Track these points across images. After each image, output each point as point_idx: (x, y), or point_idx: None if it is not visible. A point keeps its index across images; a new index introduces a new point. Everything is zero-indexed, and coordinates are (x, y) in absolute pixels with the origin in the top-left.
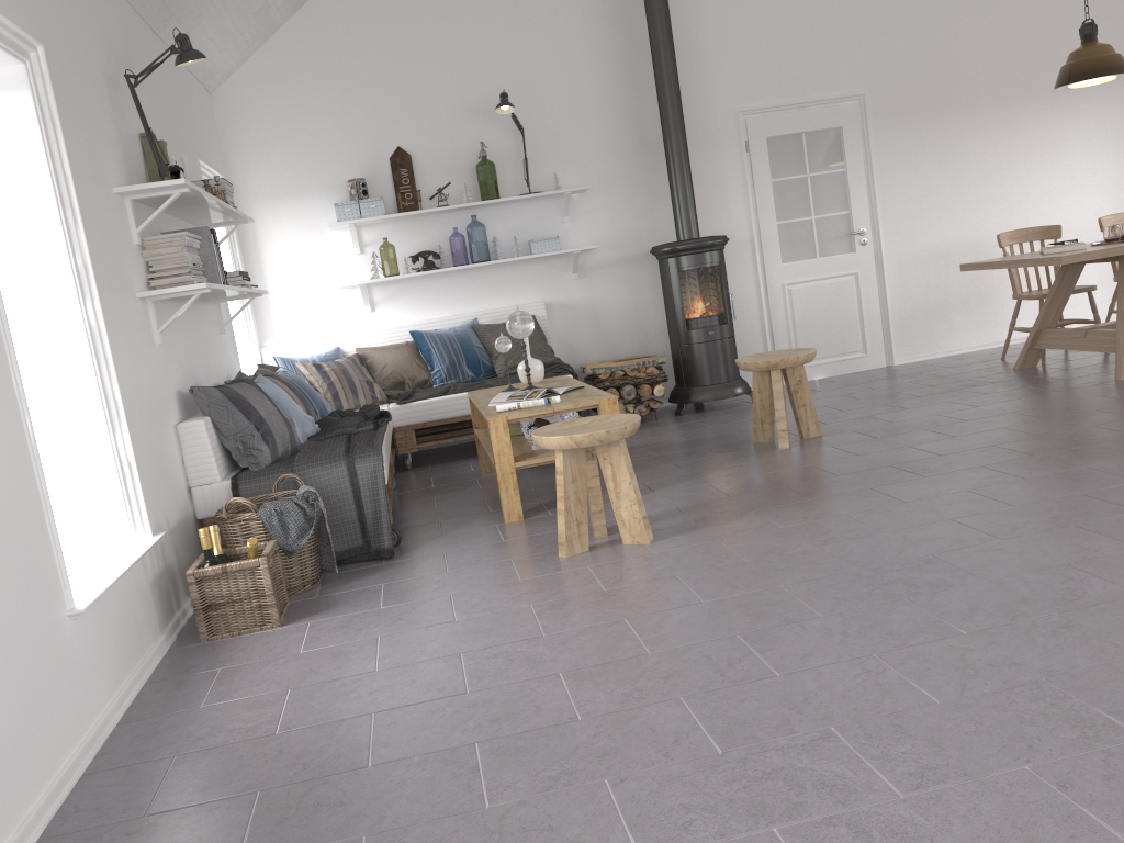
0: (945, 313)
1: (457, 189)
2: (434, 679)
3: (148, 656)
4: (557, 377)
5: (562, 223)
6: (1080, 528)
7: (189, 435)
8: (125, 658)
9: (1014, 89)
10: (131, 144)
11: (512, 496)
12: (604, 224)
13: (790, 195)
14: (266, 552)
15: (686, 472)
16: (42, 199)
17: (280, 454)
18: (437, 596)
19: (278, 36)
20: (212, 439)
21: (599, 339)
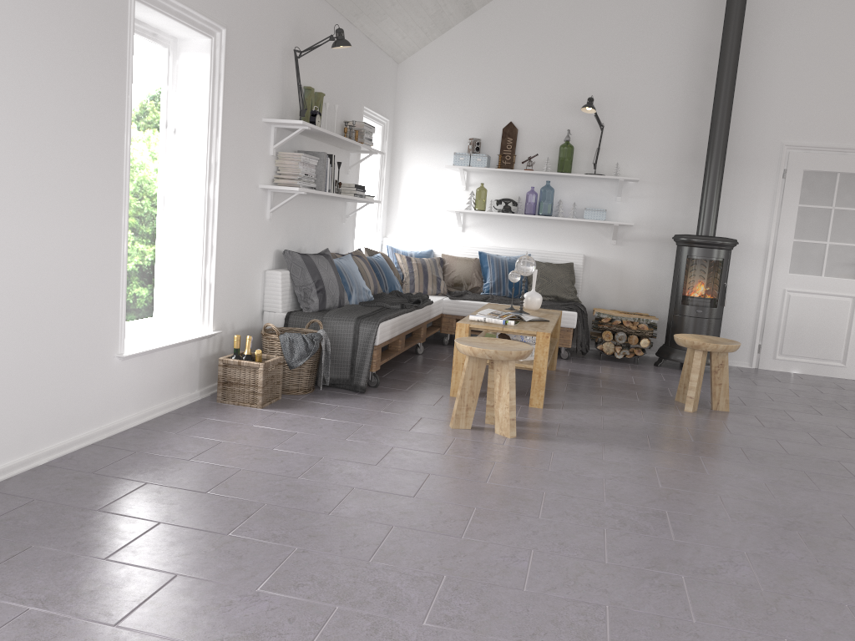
0: None
1: (544, 160)
2: (291, 465)
3: (179, 398)
4: (553, 310)
5: (615, 201)
6: (797, 535)
7: (270, 278)
8: (159, 393)
9: None
10: (292, 92)
11: (458, 379)
12: (647, 209)
13: (812, 221)
14: (267, 361)
15: (601, 404)
16: (201, 119)
17: (327, 307)
18: (355, 423)
19: (451, 32)
20: (284, 285)
21: (619, 293)
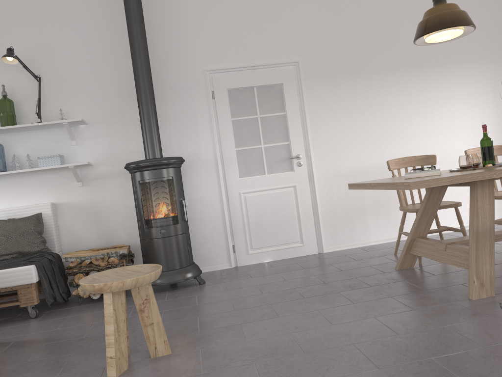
0: (361, 215)
1: None
2: None
3: None
4: None
5: (71, 145)
6: None
7: None
8: None
9: (407, 61)
10: None
11: None
12: (104, 147)
13: (246, 130)
14: None
15: None
16: None
17: None
18: None
19: None
20: None
21: (99, 230)
